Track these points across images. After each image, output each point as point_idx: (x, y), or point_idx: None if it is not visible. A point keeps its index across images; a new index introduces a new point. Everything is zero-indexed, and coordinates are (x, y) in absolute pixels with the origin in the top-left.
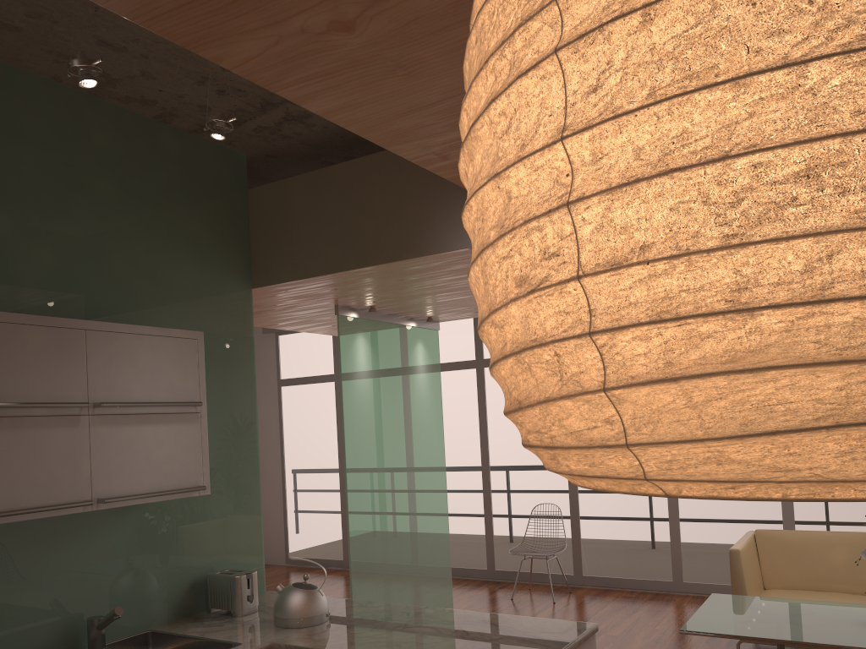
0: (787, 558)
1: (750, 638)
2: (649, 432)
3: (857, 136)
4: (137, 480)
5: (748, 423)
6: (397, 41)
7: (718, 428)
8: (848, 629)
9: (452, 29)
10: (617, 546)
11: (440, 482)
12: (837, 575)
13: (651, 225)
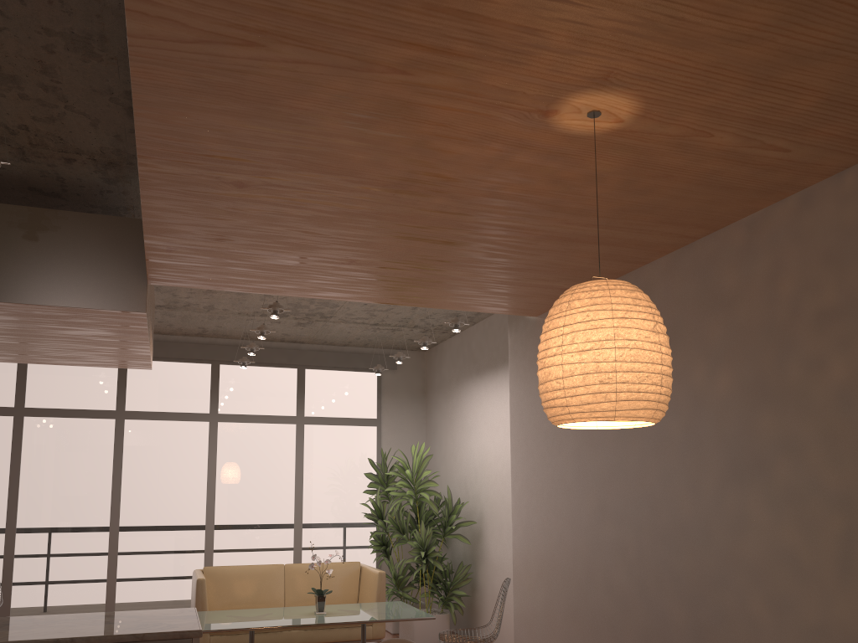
0: (227, 587)
1: (247, 628)
2: (620, 408)
3: (652, 373)
4: None
5: (635, 407)
6: (253, 200)
7: (631, 408)
8: (300, 617)
9: (286, 207)
10: (52, 598)
11: None
12: (260, 597)
13: (628, 378)
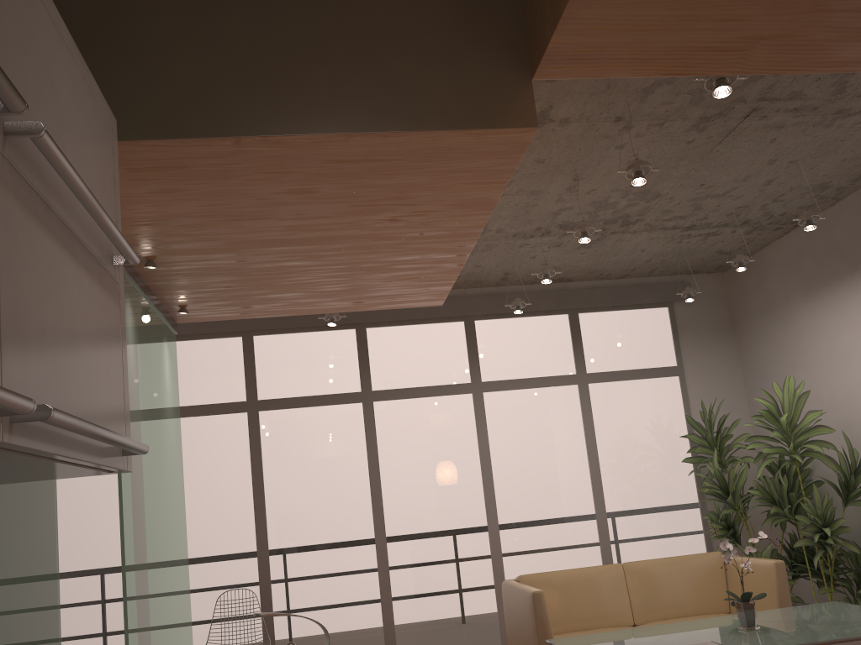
0: (555, 600)
1: None
2: None
3: None
4: (61, 390)
5: None
6: None
7: None
8: (731, 638)
9: None
10: (321, 631)
11: (184, 546)
12: (601, 610)
13: None
